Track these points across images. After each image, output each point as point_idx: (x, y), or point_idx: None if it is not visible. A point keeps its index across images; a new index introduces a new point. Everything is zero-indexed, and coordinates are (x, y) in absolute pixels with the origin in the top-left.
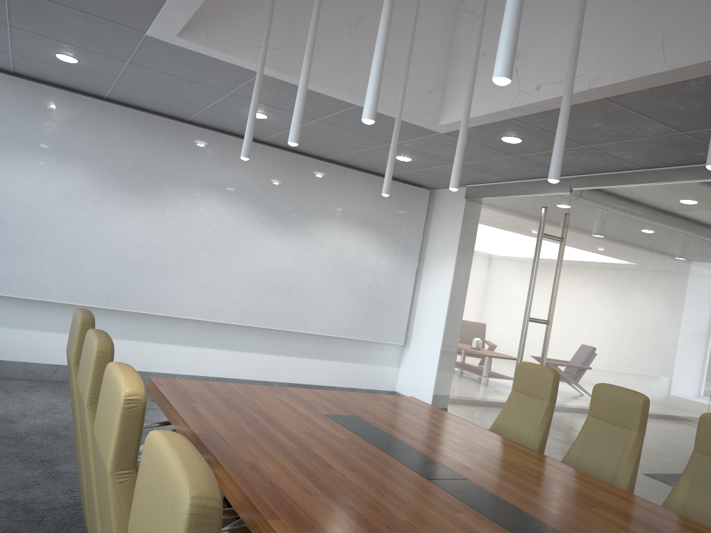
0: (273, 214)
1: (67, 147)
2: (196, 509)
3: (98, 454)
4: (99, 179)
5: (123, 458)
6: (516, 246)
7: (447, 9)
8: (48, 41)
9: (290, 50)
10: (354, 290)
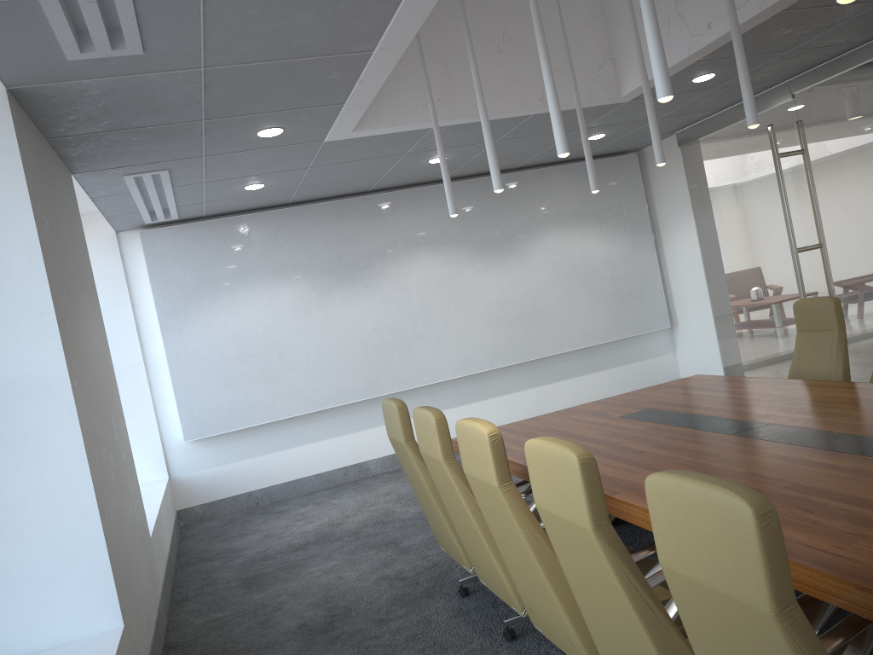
0: (484, 247)
1: (276, 264)
2: (582, 461)
3: (477, 484)
4: (314, 281)
5: (502, 475)
6: (755, 178)
7: None
8: (237, 181)
9: (452, 94)
10: (596, 290)
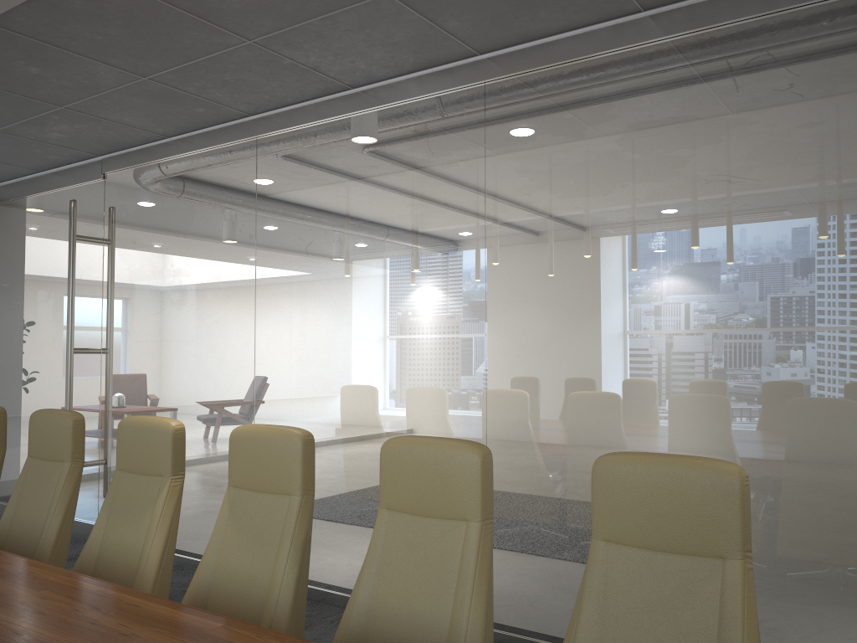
0: None
1: None
2: None
3: None
4: None
5: None
6: (58, 258)
7: None
8: None
9: None
10: None
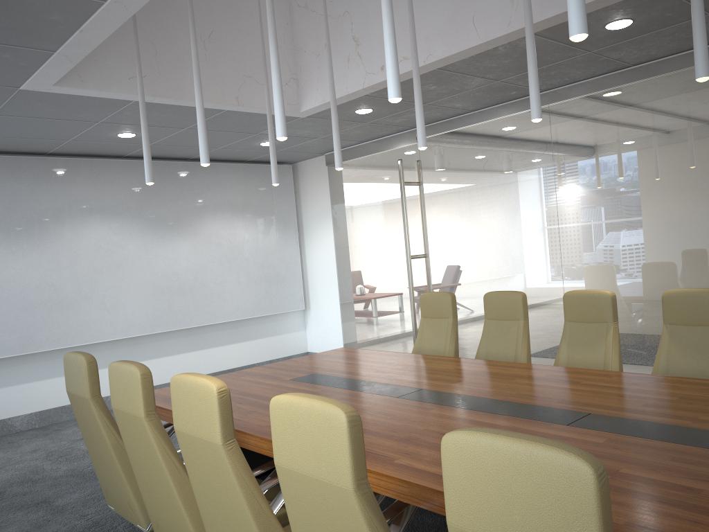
0: (156, 222)
1: None
2: (350, 418)
3: (191, 442)
4: None
5: (227, 432)
6: (384, 198)
7: (282, 7)
8: None
9: (158, 74)
10: (249, 272)
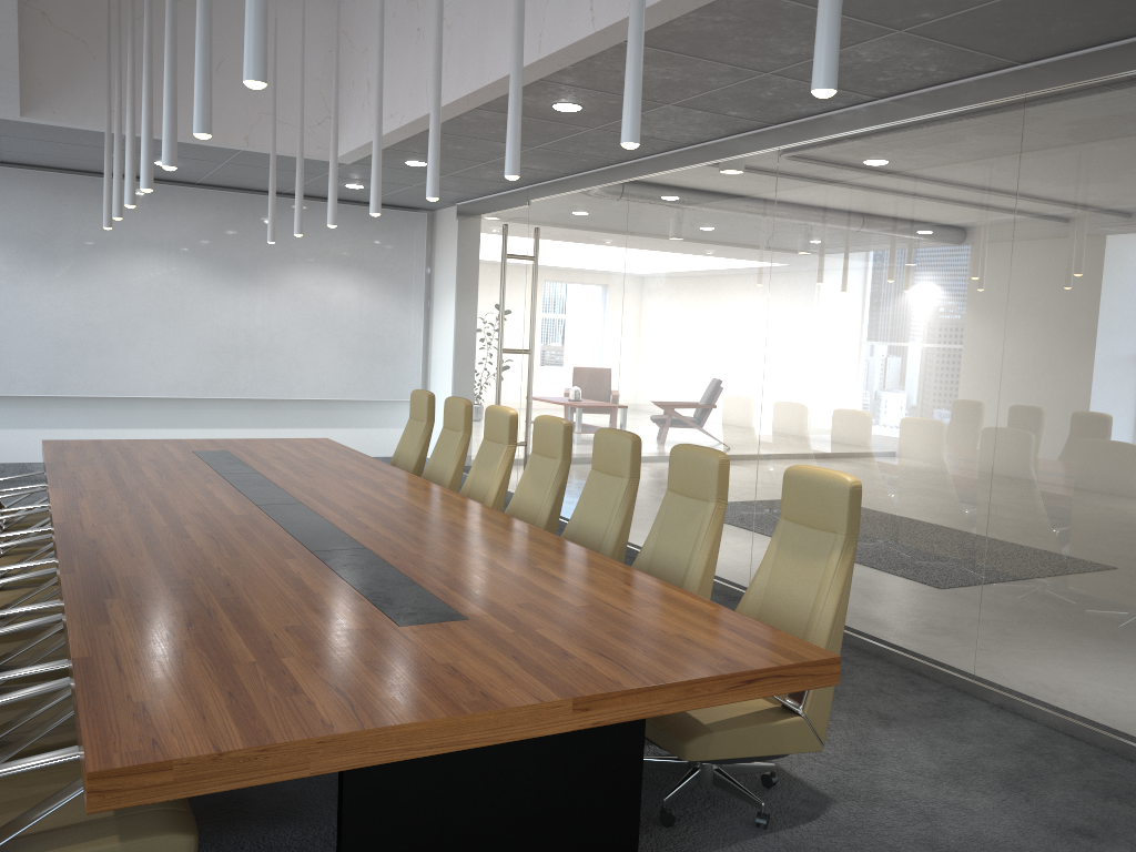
0: (227, 267)
1: None
2: None
3: None
4: (11, 254)
5: None
6: (497, 271)
7: (325, 31)
8: None
9: None
10: (346, 343)
